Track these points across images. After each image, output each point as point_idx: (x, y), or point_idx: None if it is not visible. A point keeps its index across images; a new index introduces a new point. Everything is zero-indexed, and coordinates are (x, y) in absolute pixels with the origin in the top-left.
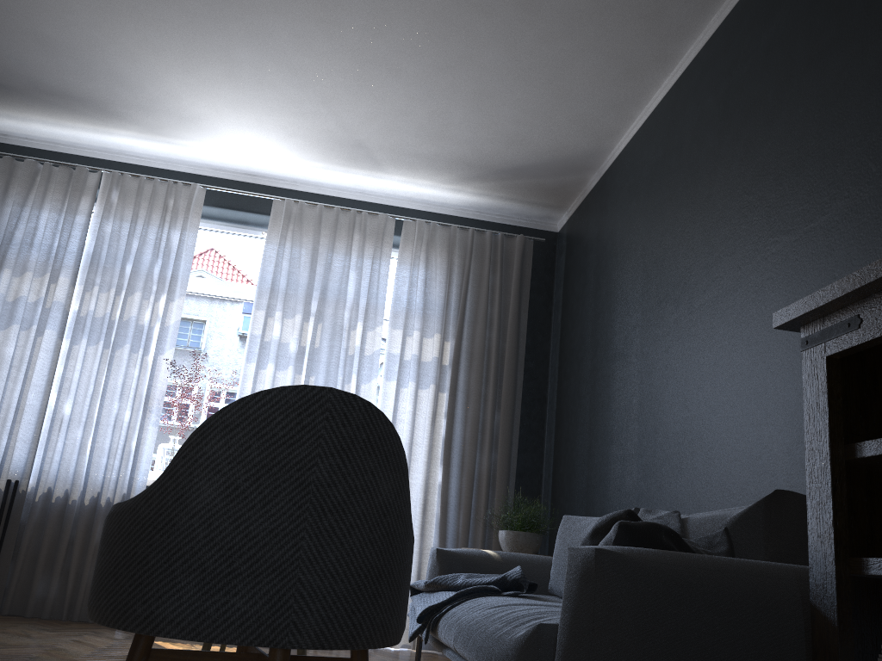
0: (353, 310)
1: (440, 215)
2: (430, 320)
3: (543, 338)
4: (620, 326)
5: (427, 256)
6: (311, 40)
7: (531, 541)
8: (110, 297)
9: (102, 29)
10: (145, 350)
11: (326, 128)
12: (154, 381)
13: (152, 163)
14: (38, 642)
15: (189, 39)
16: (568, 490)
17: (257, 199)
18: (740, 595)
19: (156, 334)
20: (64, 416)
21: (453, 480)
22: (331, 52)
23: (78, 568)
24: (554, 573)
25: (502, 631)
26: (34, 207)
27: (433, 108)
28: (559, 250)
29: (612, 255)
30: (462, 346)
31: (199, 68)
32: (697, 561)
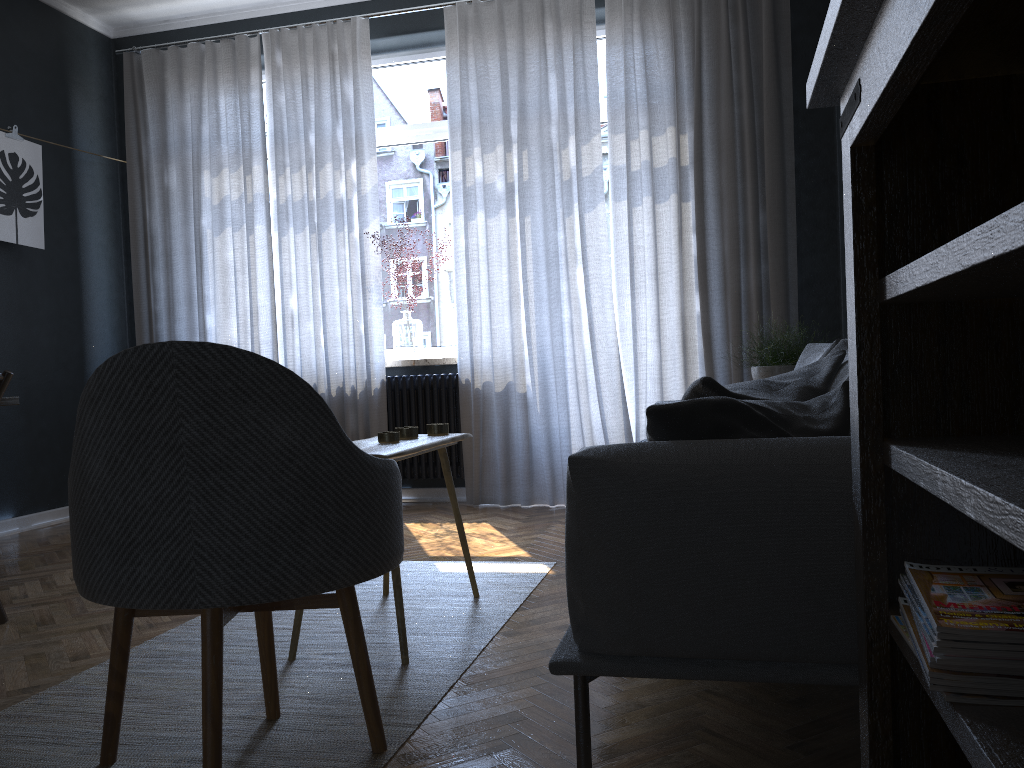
0: (559, 124)
1: None
2: (657, 112)
3: None
4: None
5: (642, 26)
6: None
7: None
8: (304, 176)
9: None
10: (349, 227)
11: None
12: (366, 258)
13: (312, 5)
14: None
15: None
16: None
17: (430, 12)
18: (765, 494)
19: (357, 206)
20: (293, 312)
21: (714, 308)
22: None
23: None
24: None
25: None
26: (210, 96)
27: None
28: None
29: None
30: (705, 136)
31: None
32: (718, 454)
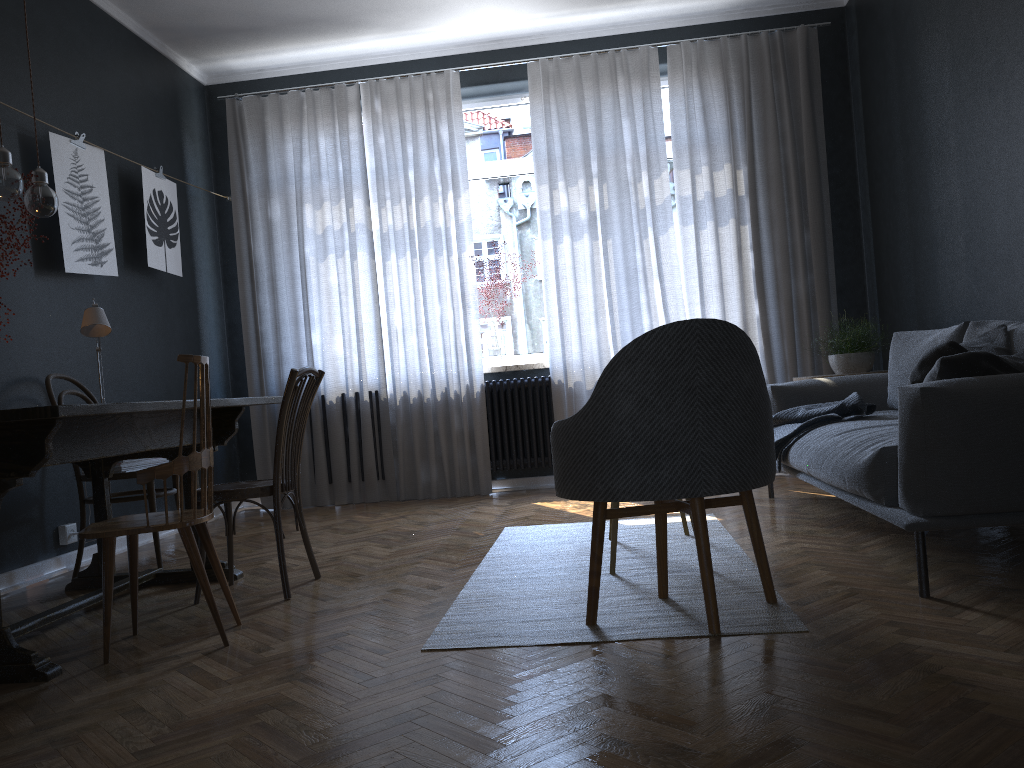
0: (634, 161)
1: (704, 26)
2: (716, 151)
3: (844, 137)
4: (932, 120)
5: (700, 81)
6: None
7: (863, 361)
8: (403, 207)
9: None
10: (449, 251)
11: None
12: (464, 278)
13: (399, 58)
14: (449, 517)
15: None
16: (895, 299)
17: (508, 65)
18: None
19: (453, 233)
20: (397, 328)
21: (771, 312)
22: None
23: (448, 454)
24: (891, 390)
25: (850, 455)
26: (311, 138)
27: None
28: (849, 28)
29: (913, 36)
30: (756, 171)
31: None
32: (1011, 381)
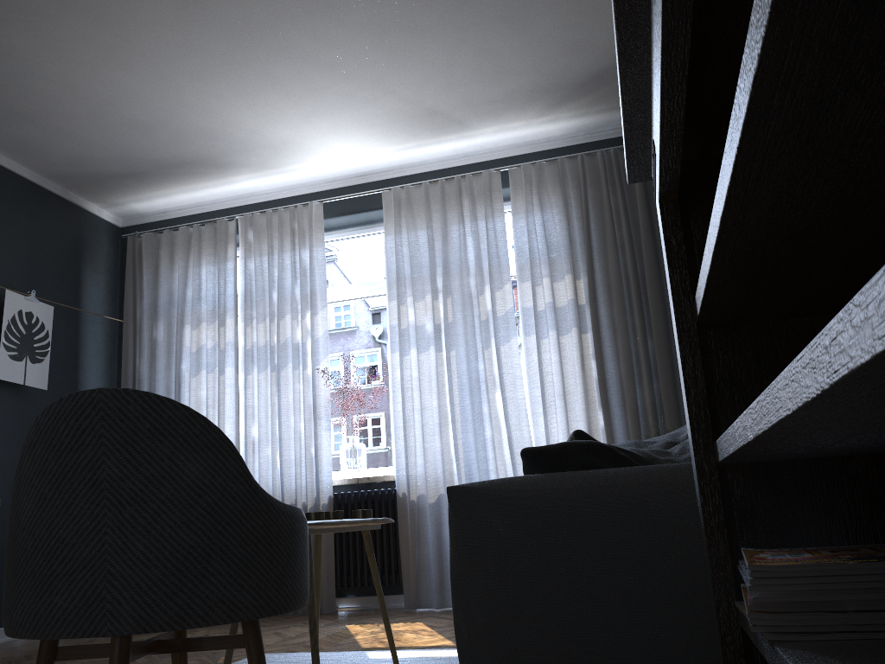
0: (476, 275)
1: (550, 151)
2: (556, 263)
3: None
4: None
5: (539, 199)
6: (326, 34)
7: None
8: (267, 325)
9: (169, 97)
10: (303, 365)
11: (393, 109)
12: (317, 391)
13: (278, 195)
14: None
15: (233, 76)
16: None
17: (372, 196)
18: (622, 510)
19: (310, 348)
20: (255, 439)
21: (616, 421)
22: (349, 36)
23: None
24: None
25: None
26: (194, 266)
27: (475, 49)
28: None
29: None
30: (596, 280)
31: (258, 98)
32: (580, 479)
